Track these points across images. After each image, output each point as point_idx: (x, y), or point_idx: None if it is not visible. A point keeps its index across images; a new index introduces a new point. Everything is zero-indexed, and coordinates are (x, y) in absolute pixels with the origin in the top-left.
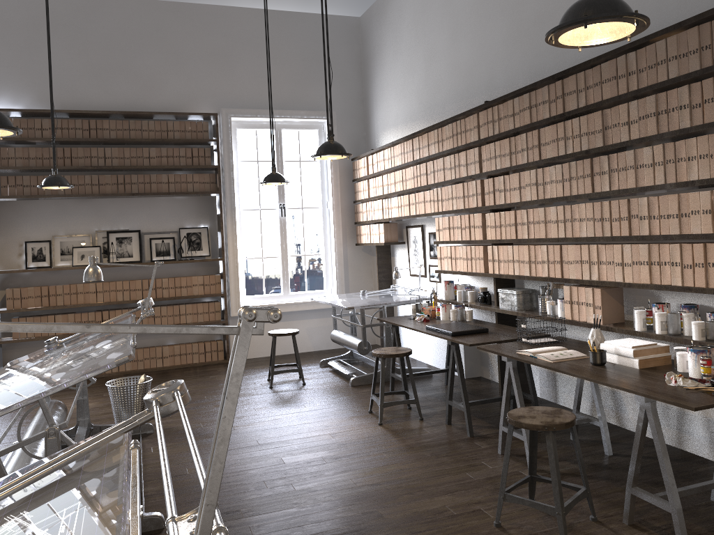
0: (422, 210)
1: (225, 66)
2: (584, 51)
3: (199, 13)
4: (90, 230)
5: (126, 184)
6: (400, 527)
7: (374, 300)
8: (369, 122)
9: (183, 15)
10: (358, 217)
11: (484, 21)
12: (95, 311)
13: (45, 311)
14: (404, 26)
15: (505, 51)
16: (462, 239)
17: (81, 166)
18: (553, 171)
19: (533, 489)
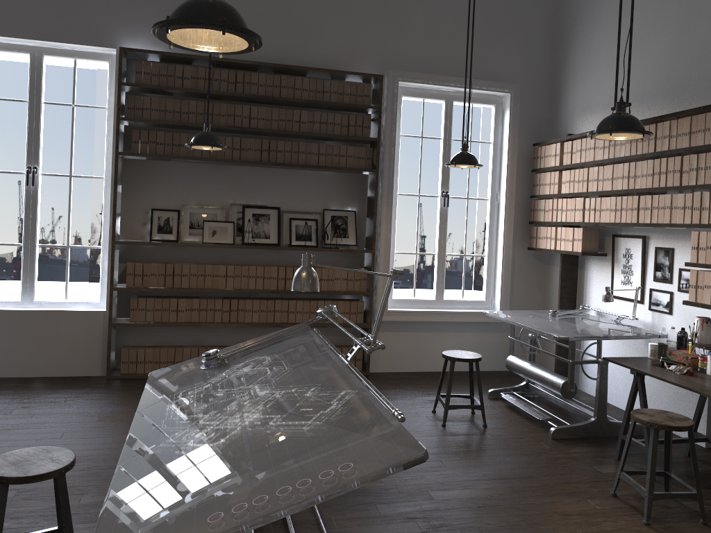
0: (664, 219)
1: (396, 19)
2: None
3: None
4: (224, 202)
5: (271, 151)
6: None
7: (584, 329)
8: (558, 101)
9: None
10: (536, 216)
11: None
12: (223, 299)
13: (166, 292)
14: None
15: None
16: None
17: (224, 125)
18: None
19: None
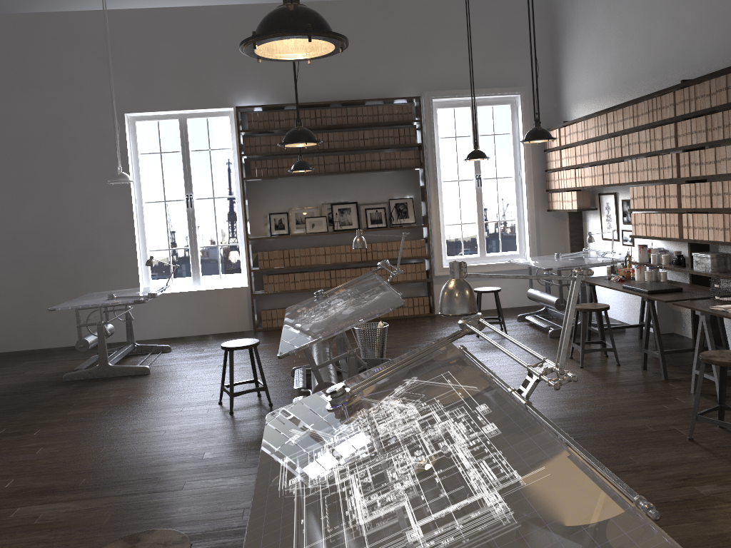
0: (616, 180)
1: (426, 53)
2: None
3: (402, 7)
4: (318, 203)
5: (346, 163)
6: (608, 436)
7: (570, 262)
8: (559, 94)
9: (388, 10)
10: (550, 185)
11: (681, 1)
12: (325, 271)
13: (285, 270)
14: (597, 3)
15: (702, 31)
16: (657, 208)
17: (311, 149)
18: None
19: (722, 416)
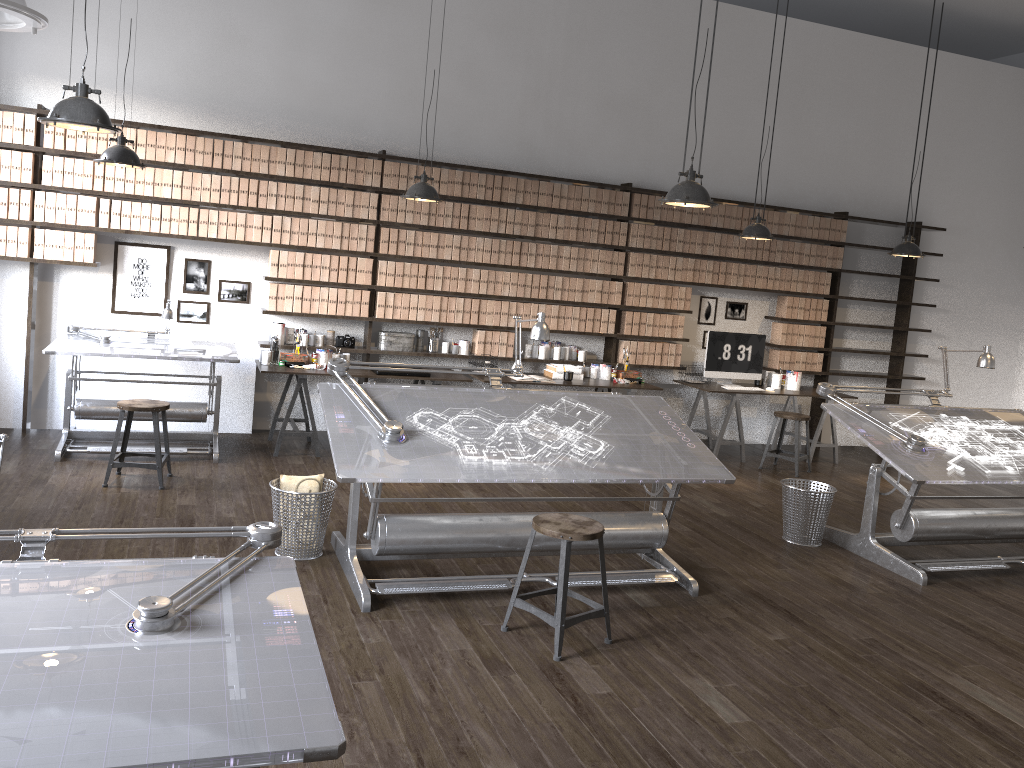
0: (237, 236)
1: None
2: (489, 152)
3: None
4: None
5: None
6: (612, 490)
7: (197, 349)
8: None
9: None
10: None
11: (358, 57)
12: None
13: None
14: None
15: (389, 104)
16: (330, 281)
17: None
18: (481, 241)
19: None
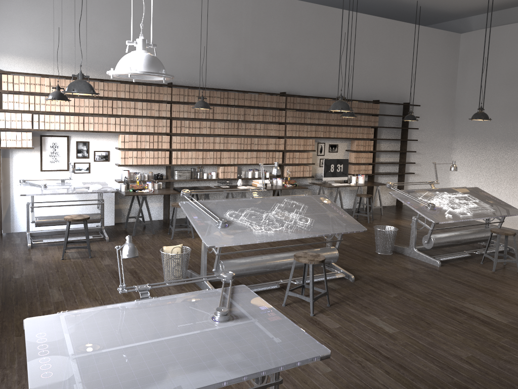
0: (103, 128)
1: None
2: (219, 80)
3: None
4: None
5: None
6: None
7: (91, 187)
8: None
9: None
10: None
11: (155, 37)
12: None
13: None
14: None
15: (171, 59)
16: (150, 148)
17: None
18: (219, 124)
19: None
